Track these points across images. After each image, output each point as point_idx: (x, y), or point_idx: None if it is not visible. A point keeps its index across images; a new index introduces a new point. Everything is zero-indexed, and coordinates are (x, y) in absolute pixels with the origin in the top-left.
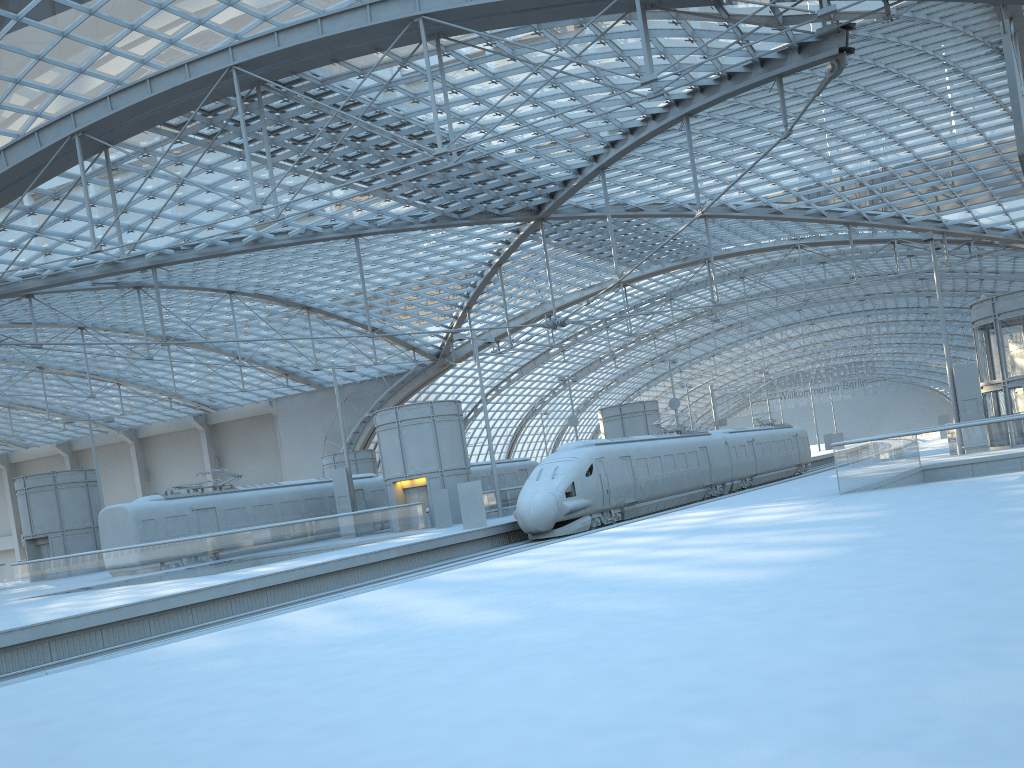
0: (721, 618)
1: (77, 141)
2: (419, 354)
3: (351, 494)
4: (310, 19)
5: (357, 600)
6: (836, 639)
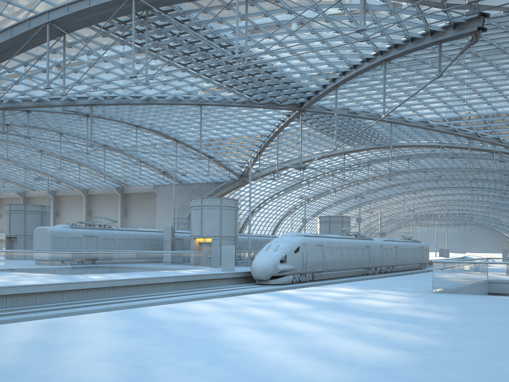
0: None
1: (47, 27)
2: (232, 173)
3: (172, 241)
4: None
5: (75, 320)
6: None
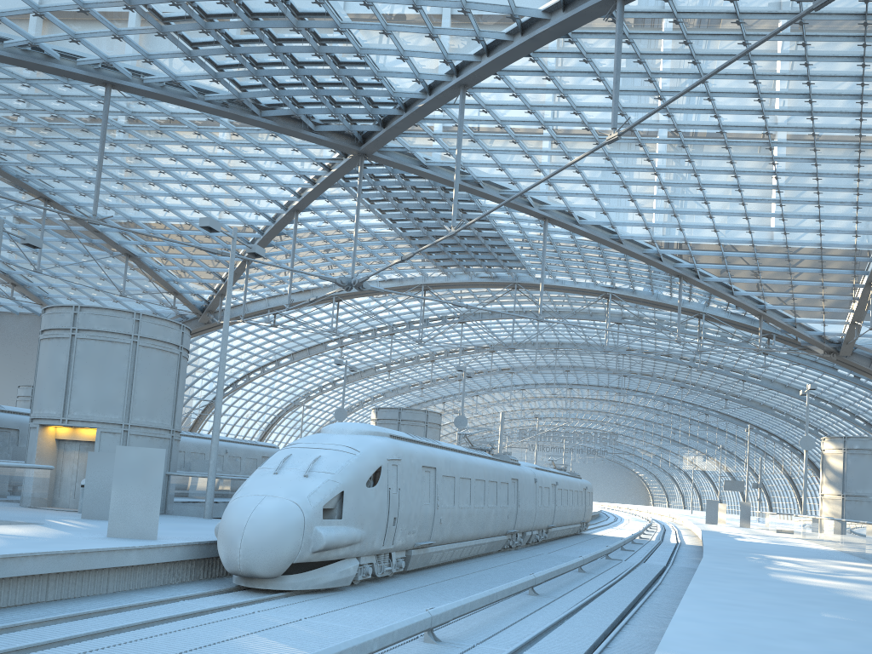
0: None
1: None
2: (181, 302)
3: None
4: None
5: None
6: None
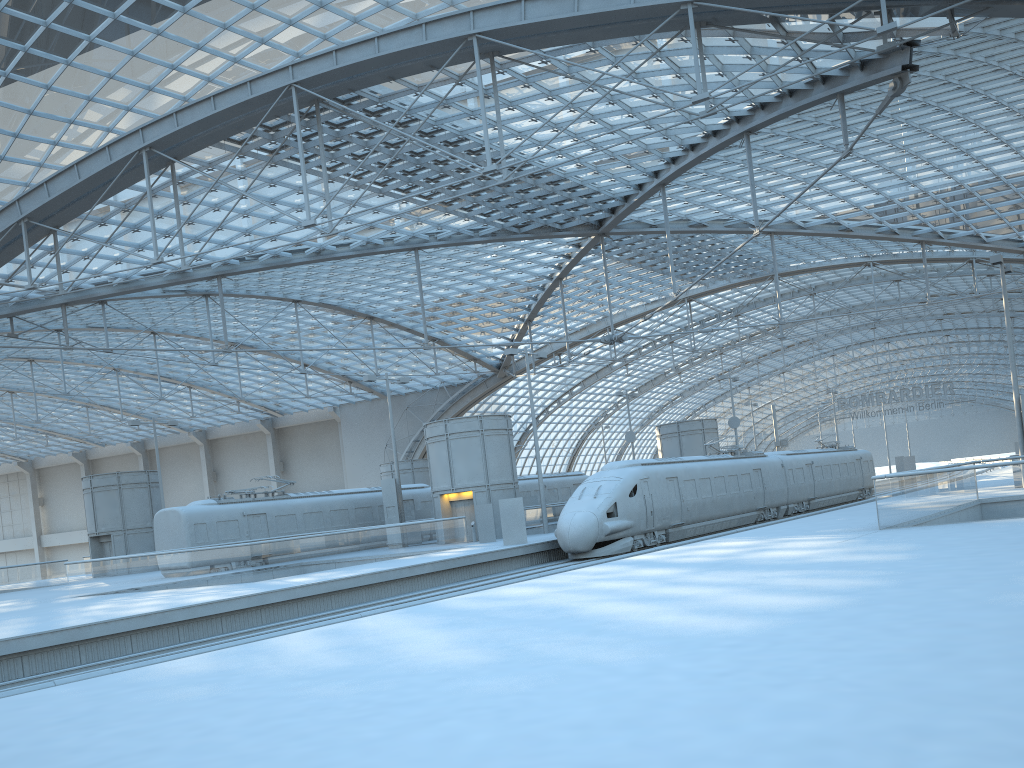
0: (676, 678)
1: (144, 156)
2: (480, 365)
3: (399, 504)
4: (367, 38)
5: (356, 624)
6: (771, 716)
